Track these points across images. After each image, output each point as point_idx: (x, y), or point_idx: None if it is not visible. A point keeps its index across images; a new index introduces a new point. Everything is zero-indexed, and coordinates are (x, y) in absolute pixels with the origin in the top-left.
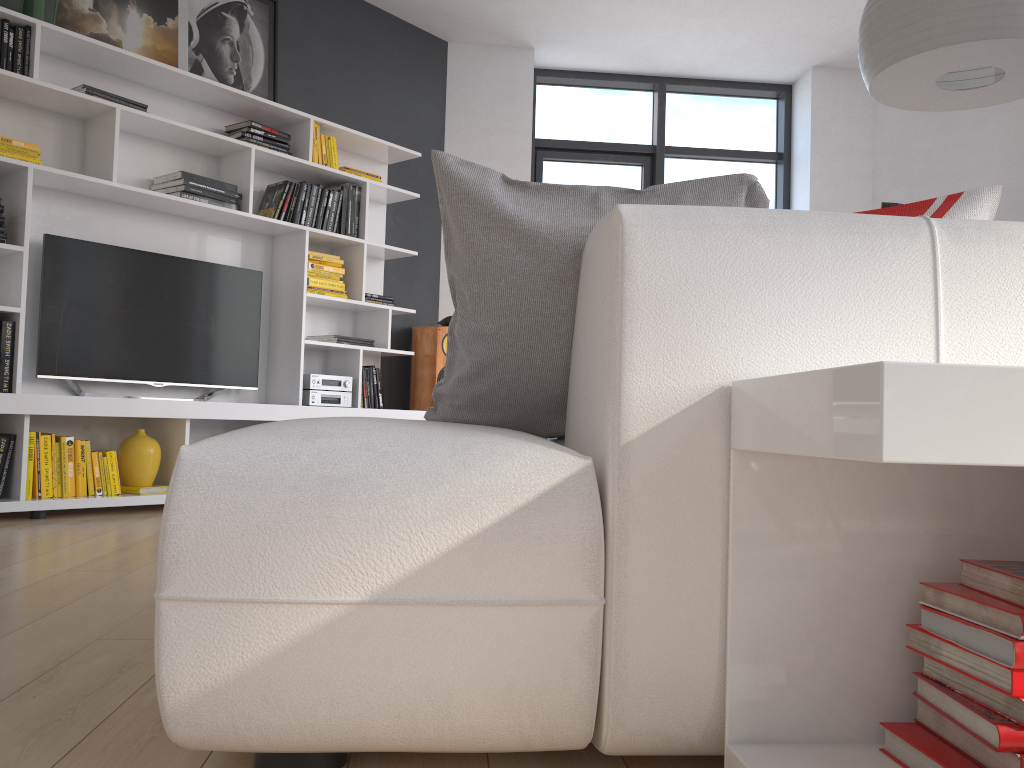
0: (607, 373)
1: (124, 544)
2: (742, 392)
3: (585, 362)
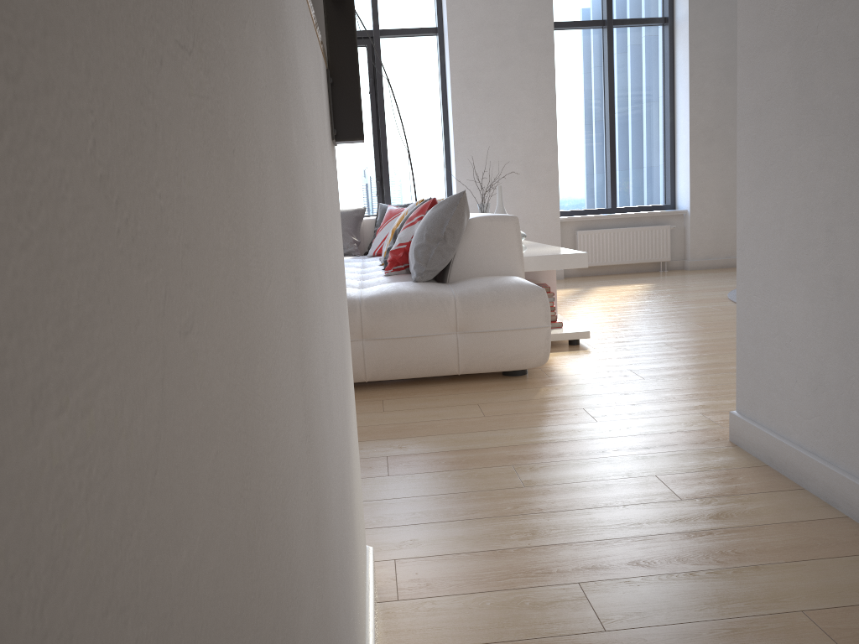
0: (518, 258)
1: None
2: (528, 259)
3: (492, 255)
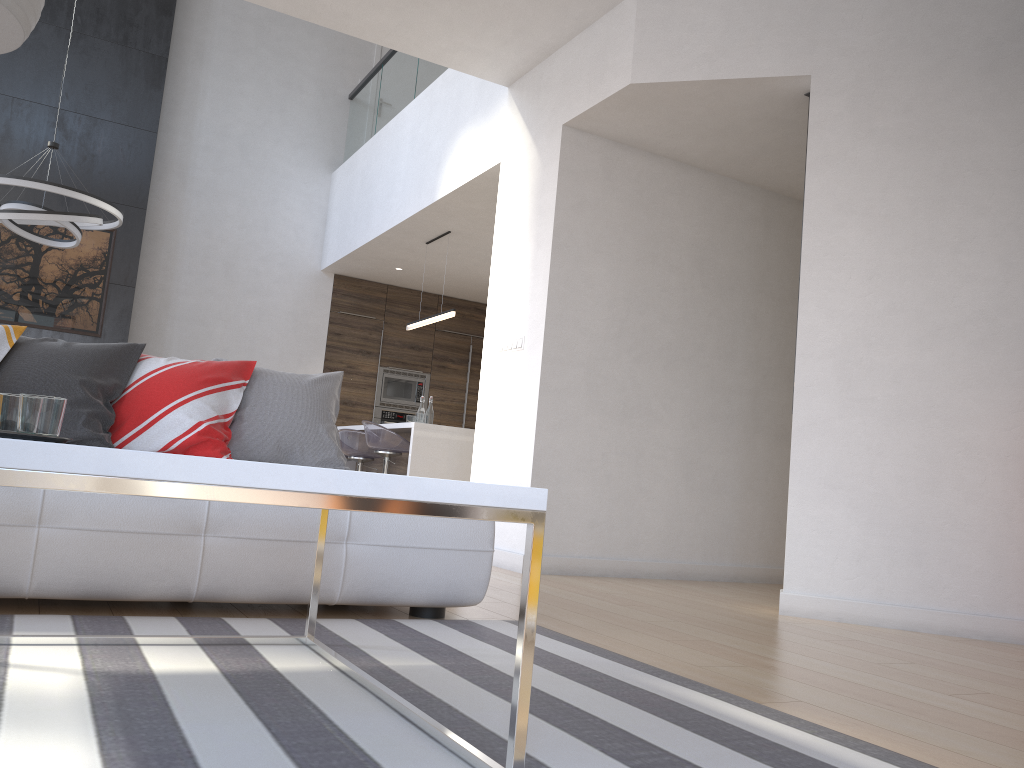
0: None
1: (838, 676)
2: None
3: None
